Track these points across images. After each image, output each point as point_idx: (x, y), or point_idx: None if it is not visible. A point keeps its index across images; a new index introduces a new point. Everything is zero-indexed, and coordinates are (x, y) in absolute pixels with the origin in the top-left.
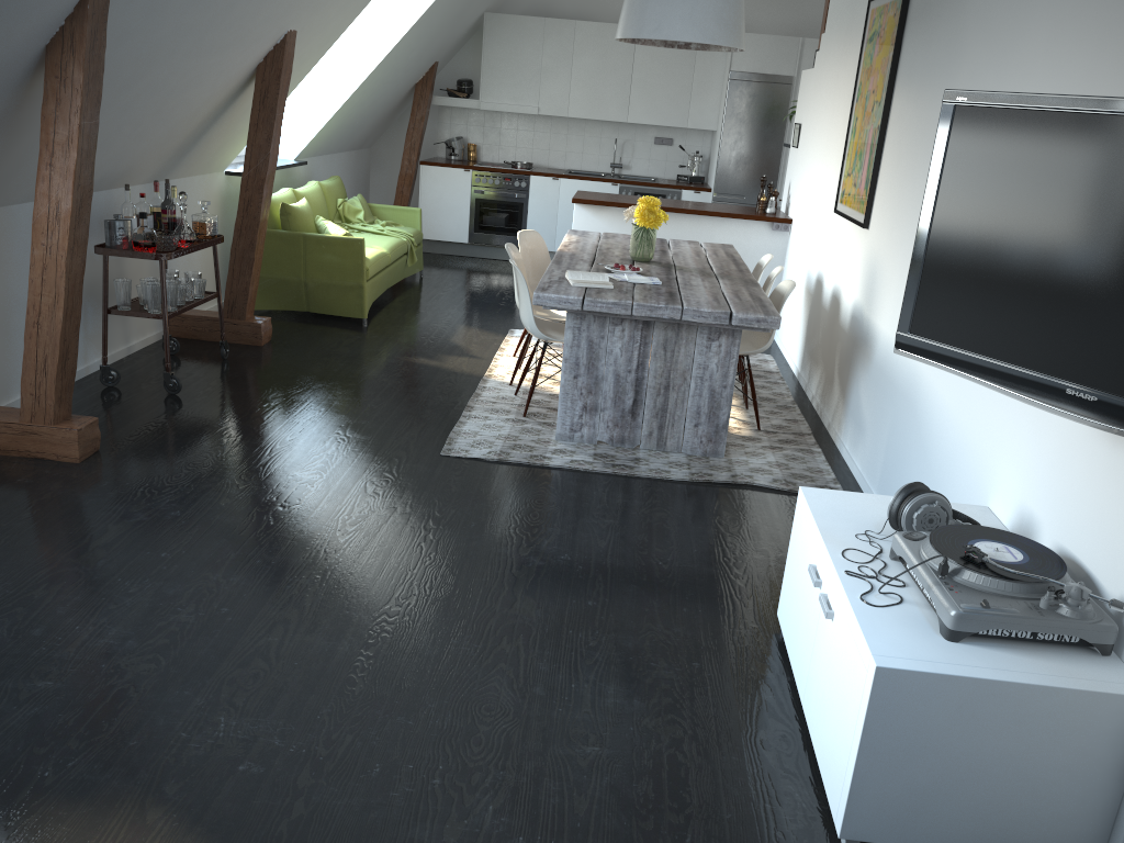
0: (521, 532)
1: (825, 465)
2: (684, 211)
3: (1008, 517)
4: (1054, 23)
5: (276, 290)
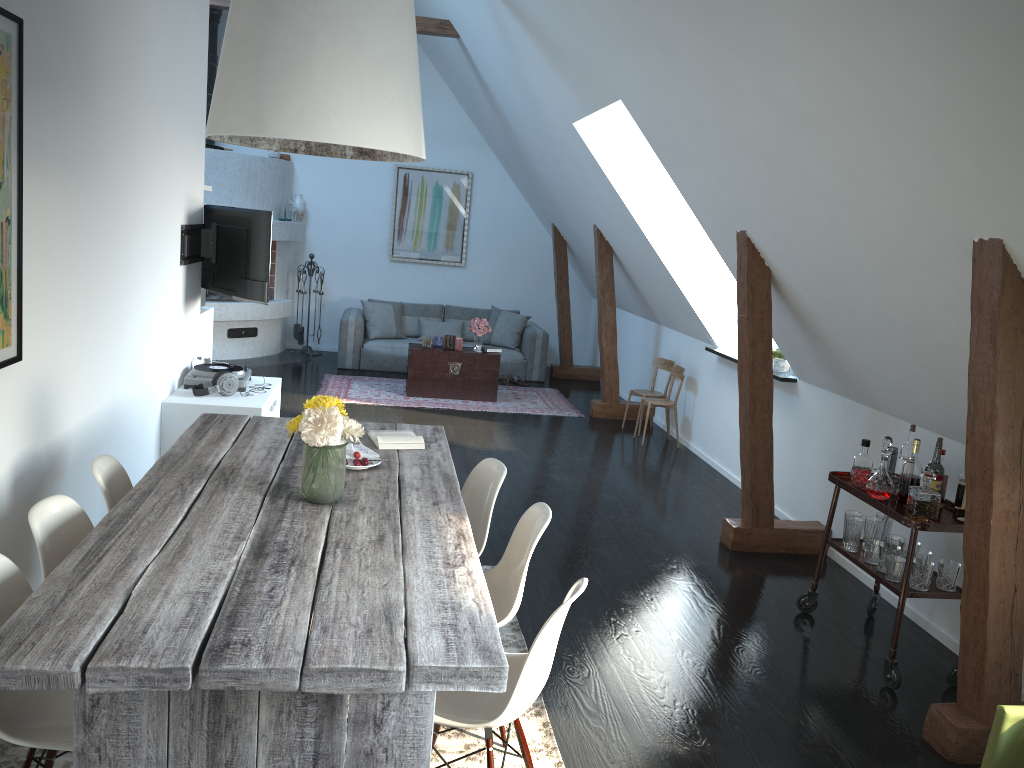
0: None
1: None
2: None
3: (167, 392)
4: (151, 153)
5: None
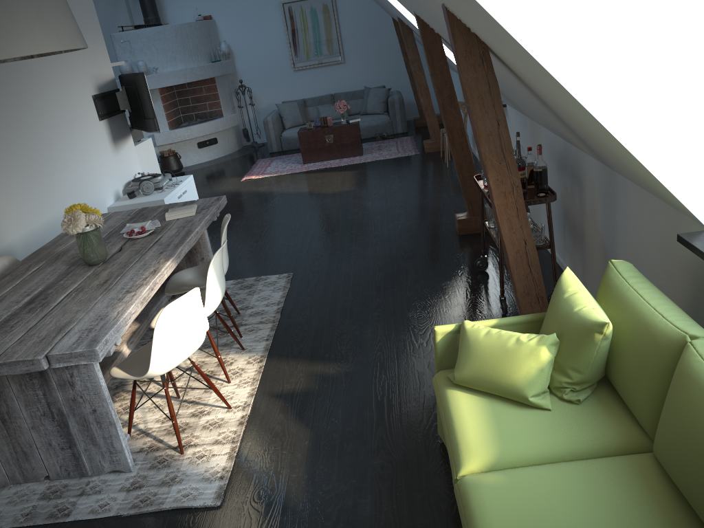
0: (254, 250)
1: None
2: None
3: (112, 200)
4: (40, 60)
5: None
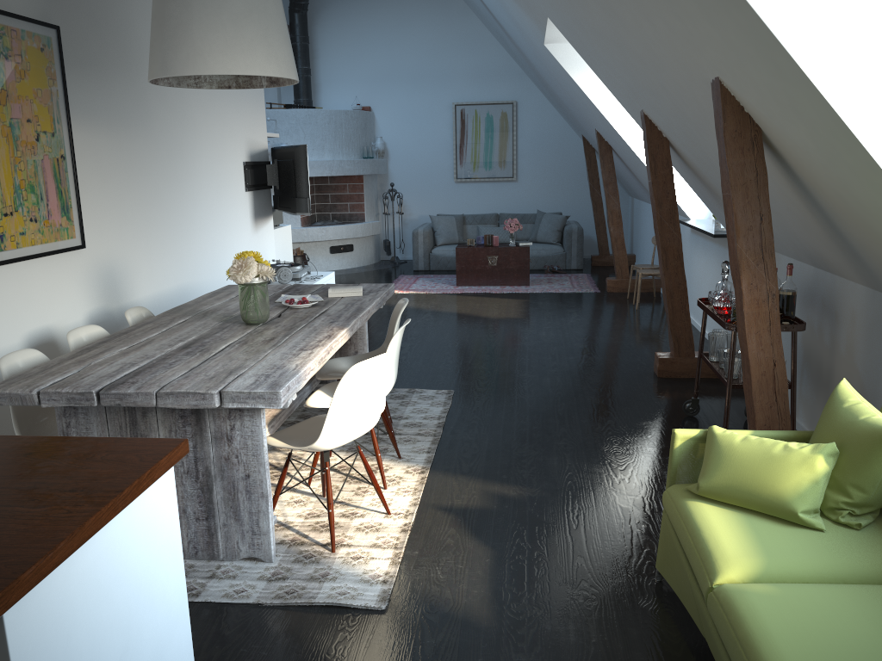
0: (404, 362)
1: None
2: None
3: None
4: (203, 110)
5: None
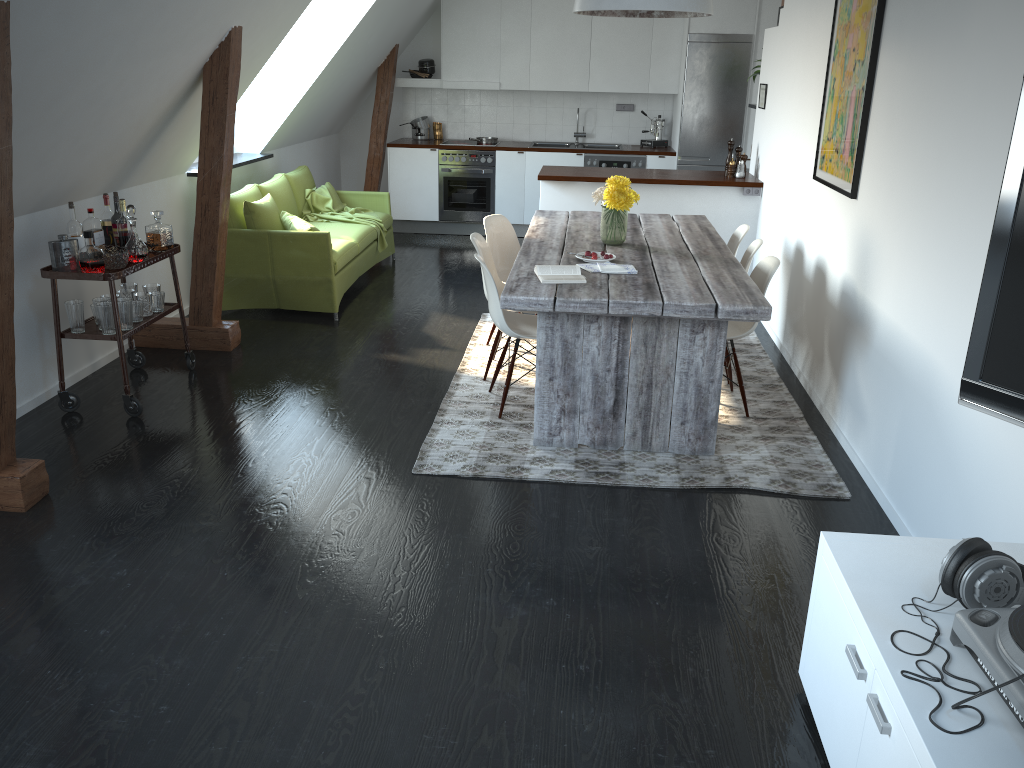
0: (501, 571)
1: (824, 457)
2: (652, 181)
3: None
4: None
5: (245, 289)
